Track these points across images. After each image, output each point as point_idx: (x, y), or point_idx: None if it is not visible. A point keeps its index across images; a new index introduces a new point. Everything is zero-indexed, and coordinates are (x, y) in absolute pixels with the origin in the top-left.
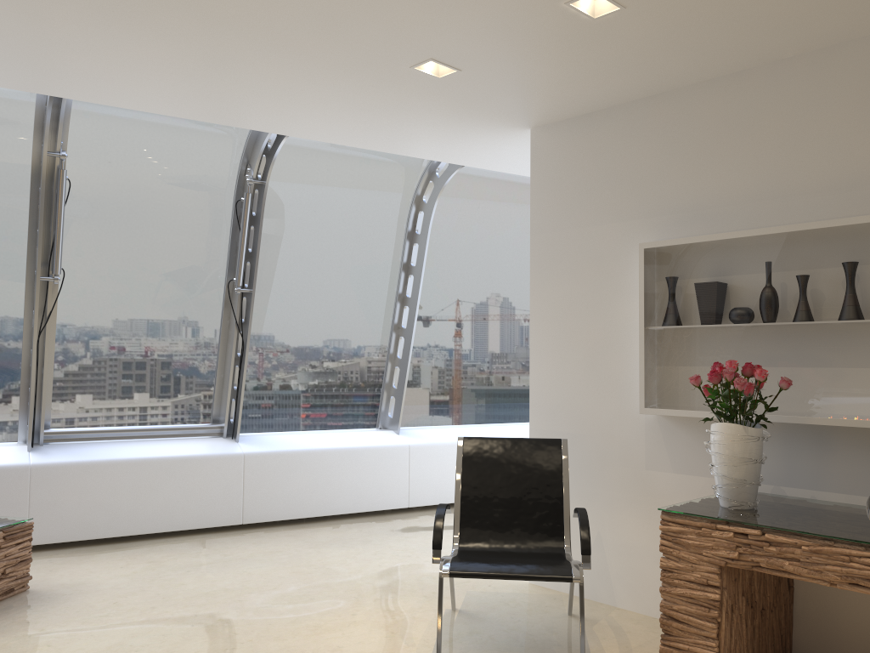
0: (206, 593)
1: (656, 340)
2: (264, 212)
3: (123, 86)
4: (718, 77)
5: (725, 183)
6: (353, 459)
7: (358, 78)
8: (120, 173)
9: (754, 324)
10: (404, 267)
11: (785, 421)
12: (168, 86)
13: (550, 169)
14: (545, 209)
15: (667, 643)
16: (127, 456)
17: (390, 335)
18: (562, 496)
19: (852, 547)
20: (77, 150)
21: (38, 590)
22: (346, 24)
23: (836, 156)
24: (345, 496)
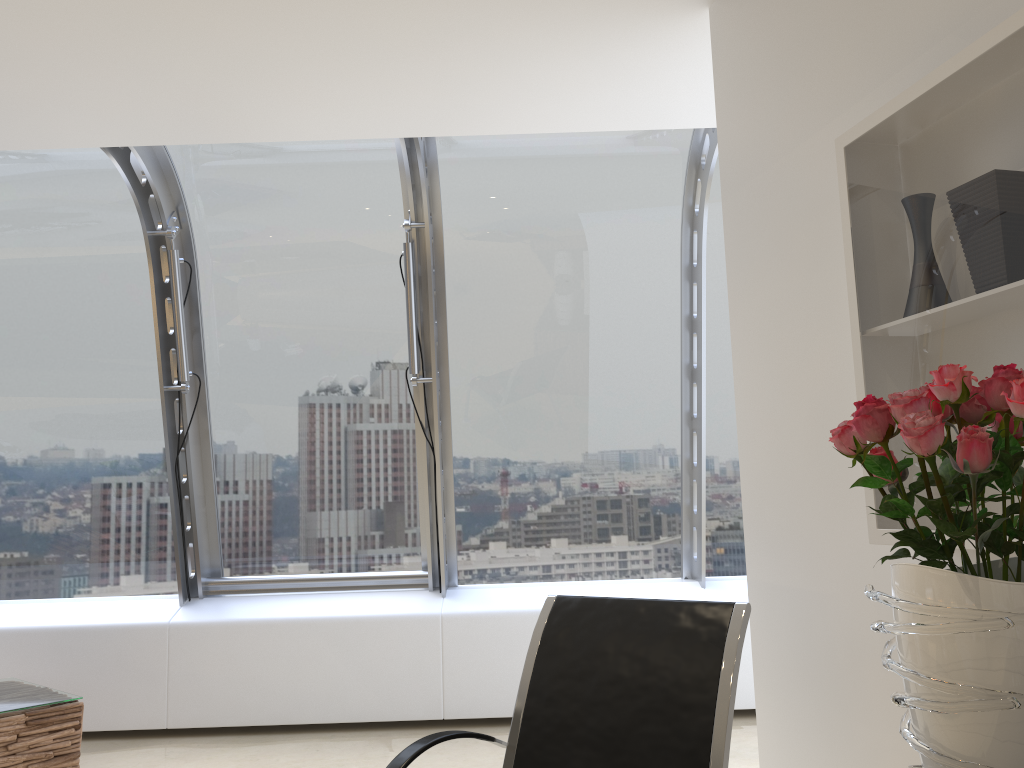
0: None
1: (883, 357)
2: (453, 268)
3: (100, 108)
4: None
5: None
6: None
7: None
8: (258, 246)
9: None
10: (686, 322)
11: None
12: (138, 91)
13: (737, 66)
14: (736, 144)
15: None
16: (286, 614)
17: (680, 430)
18: (711, 735)
19: None
20: (203, 225)
21: None
22: None
23: None
24: None
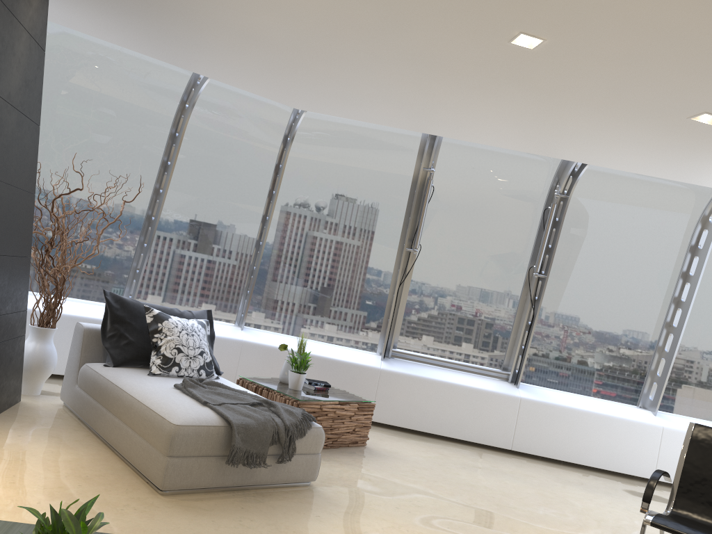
0: (472, 484)
1: None
2: (565, 218)
3: (473, 129)
4: None
5: None
6: (609, 425)
7: (642, 125)
8: (466, 184)
9: None
10: (683, 275)
11: None
12: (502, 129)
13: None
14: None
15: None
16: (439, 378)
17: (660, 330)
18: None
19: None
20: (441, 167)
21: (371, 448)
22: (630, 89)
23: None
24: (597, 453)
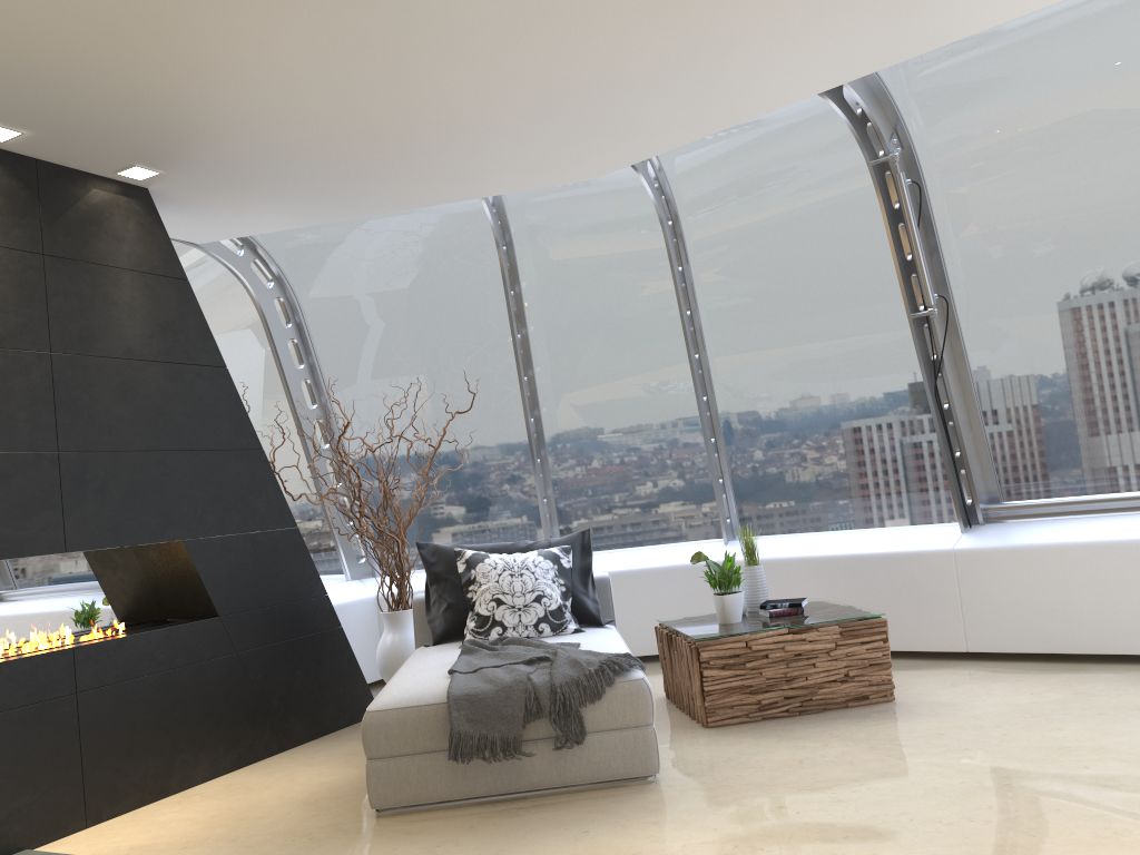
0: (1064, 747)
1: None
2: None
3: (813, 58)
4: None
5: None
6: None
7: None
8: (988, 144)
9: None
10: None
11: None
12: (846, 29)
13: None
14: None
15: None
16: (1080, 538)
17: None
18: None
19: None
20: (924, 138)
21: (900, 703)
22: None
23: None
24: None
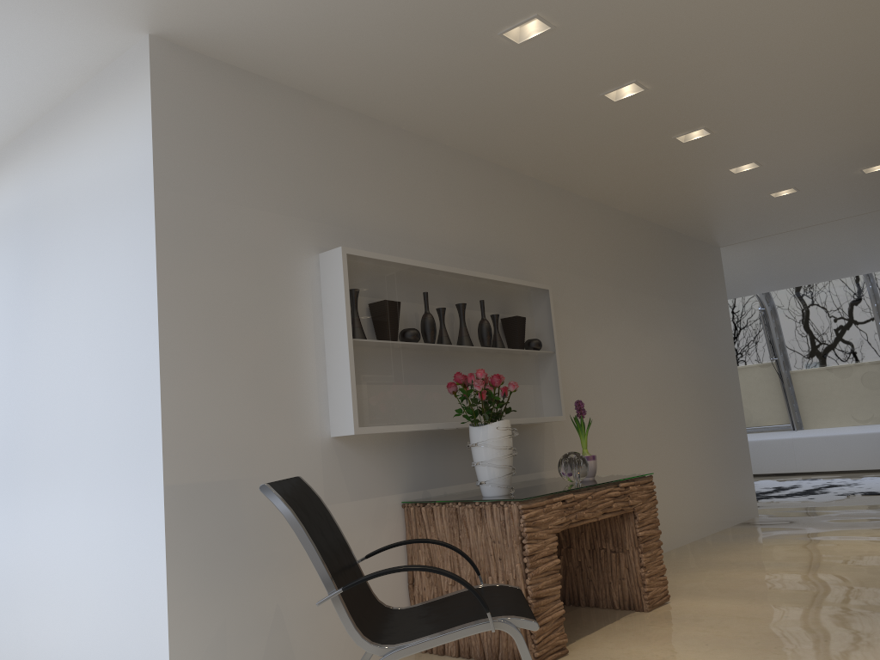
0: None
1: (364, 353)
2: None
3: None
4: (361, 114)
5: (372, 212)
6: None
7: None
8: None
9: (433, 344)
10: None
11: (456, 426)
12: None
13: (186, 108)
14: (179, 160)
15: (539, 624)
16: None
17: None
18: (347, 543)
19: (601, 488)
20: None
21: None
22: None
23: (435, 222)
24: None
